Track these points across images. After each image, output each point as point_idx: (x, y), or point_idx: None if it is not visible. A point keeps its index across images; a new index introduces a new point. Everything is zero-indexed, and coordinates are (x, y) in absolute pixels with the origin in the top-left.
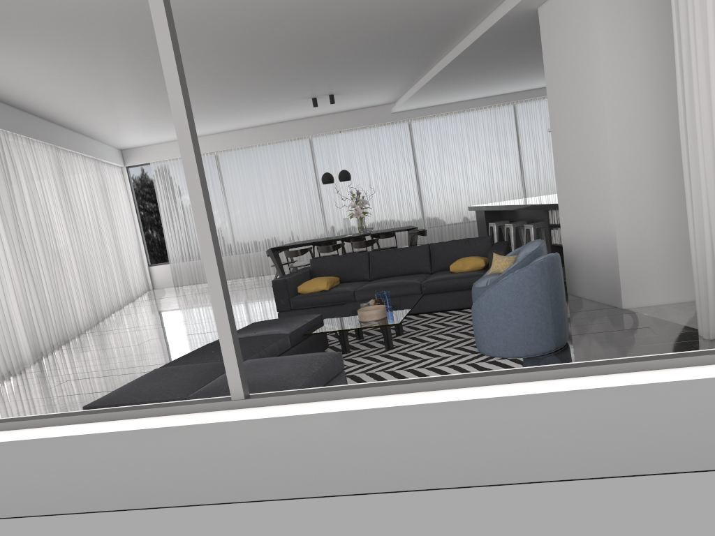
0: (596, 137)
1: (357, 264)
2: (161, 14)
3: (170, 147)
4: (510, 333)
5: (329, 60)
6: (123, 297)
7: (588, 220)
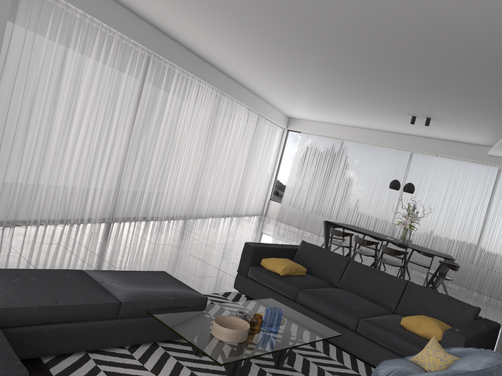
0: None
1: (333, 265)
2: None
3: (316, 125)
4: None
5: (411, 74)
6: (230, 211)
7: None
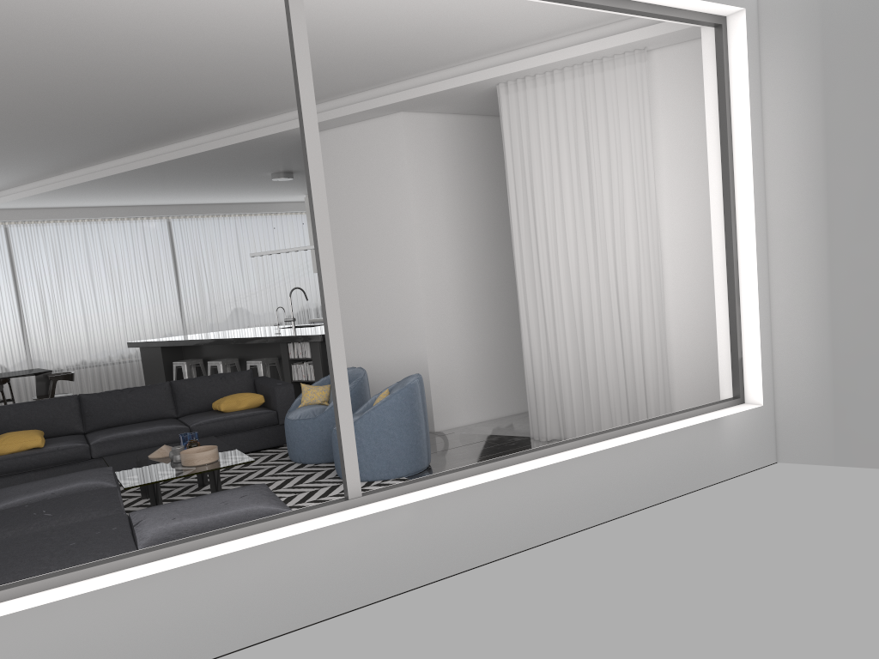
0: (402, 267)
1: (64, 411)
2: (314, 123)
3: None
4: (394, 453)
5: None
6: None
7: (388, 349)
